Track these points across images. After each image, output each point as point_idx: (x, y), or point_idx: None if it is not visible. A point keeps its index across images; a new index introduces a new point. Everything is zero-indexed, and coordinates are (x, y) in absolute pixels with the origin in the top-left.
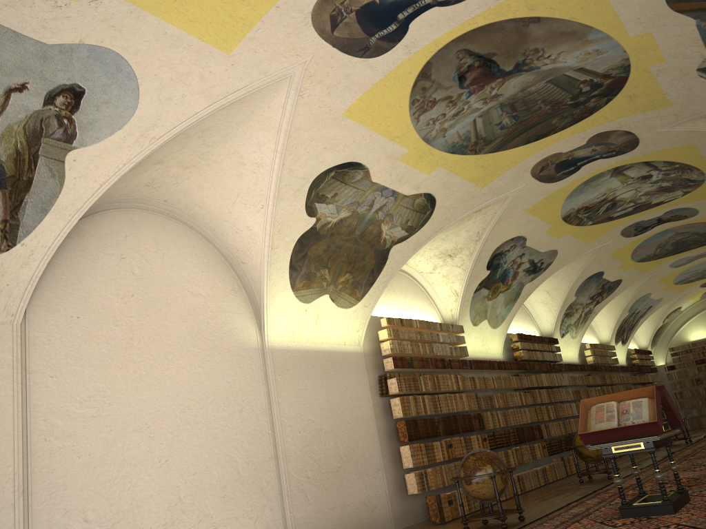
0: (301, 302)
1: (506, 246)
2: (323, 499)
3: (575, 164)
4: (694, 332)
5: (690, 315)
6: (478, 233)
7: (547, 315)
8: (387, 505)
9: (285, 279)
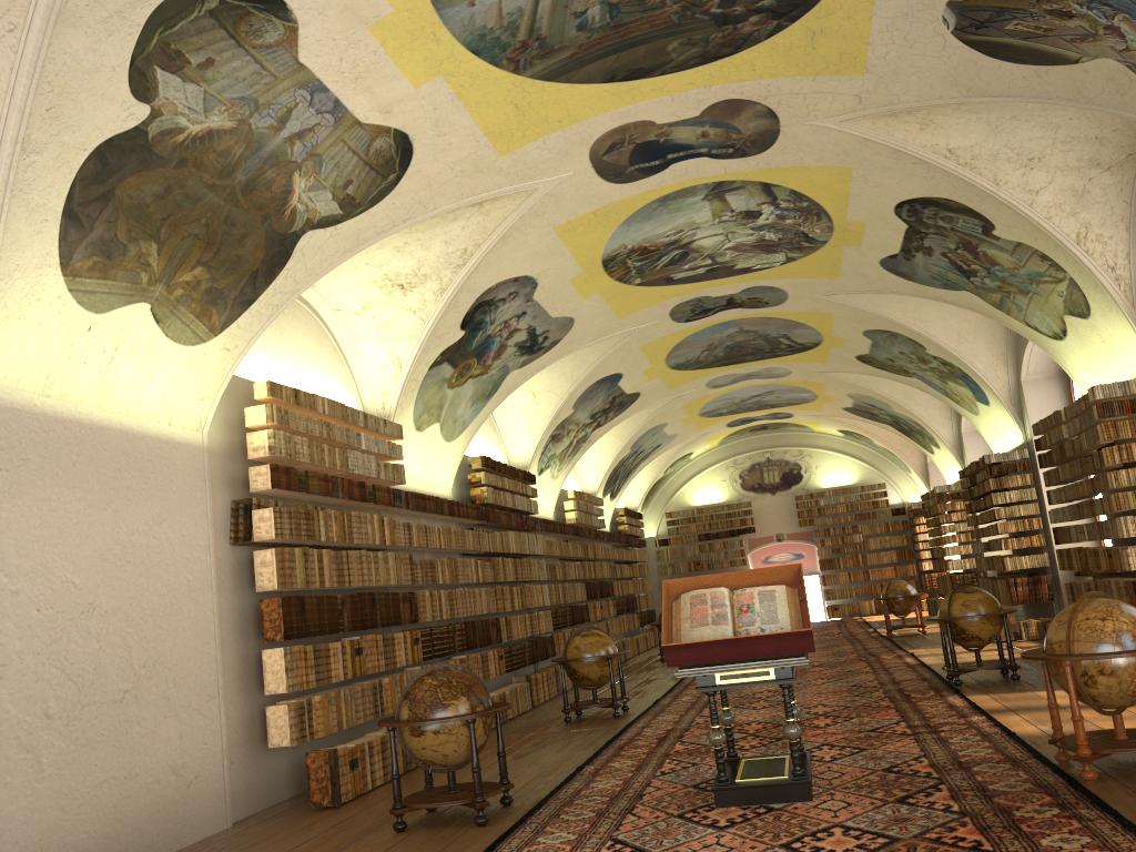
0: (81, 308)
1: (503, 290)
2: (80, 766)
3: (664, 157)
4: (702, 493)
5: (701, 466)
6: (464, 251)
7: (525, 434)
8: (223, 771)
9: (49, 240)
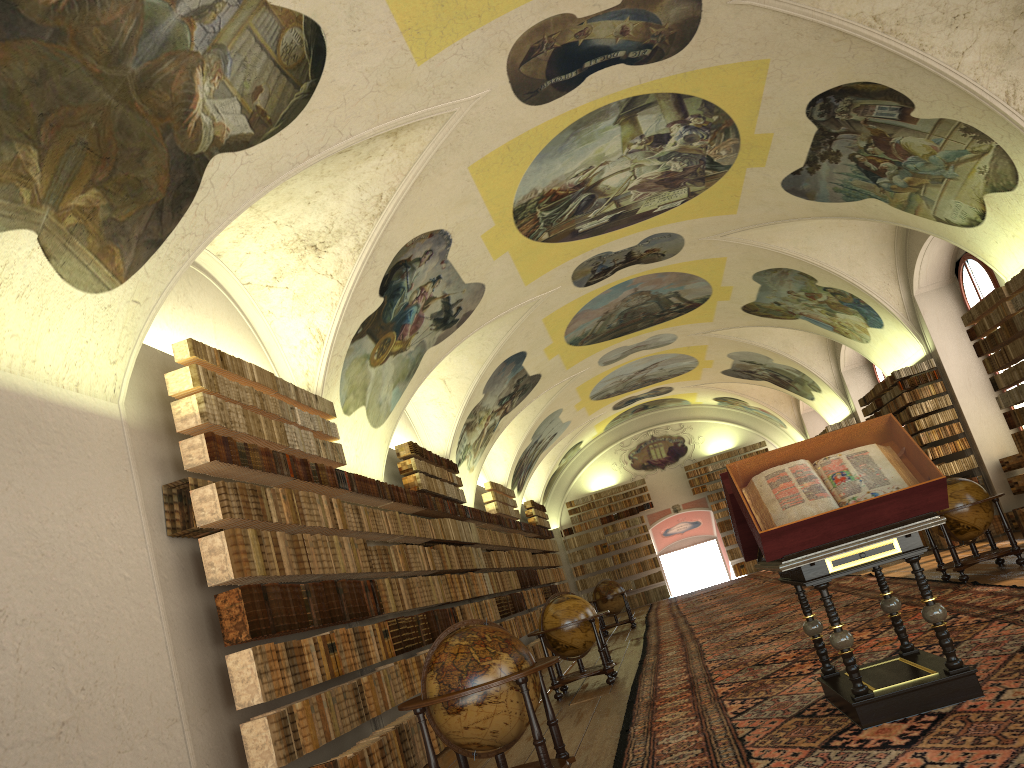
0: None
1: (419, 248)
2: None
3: (581, 65)
4: (597, 478)
5: (591, 454)
6: (379, 198)
7: (440, 425)
8: None
9: None
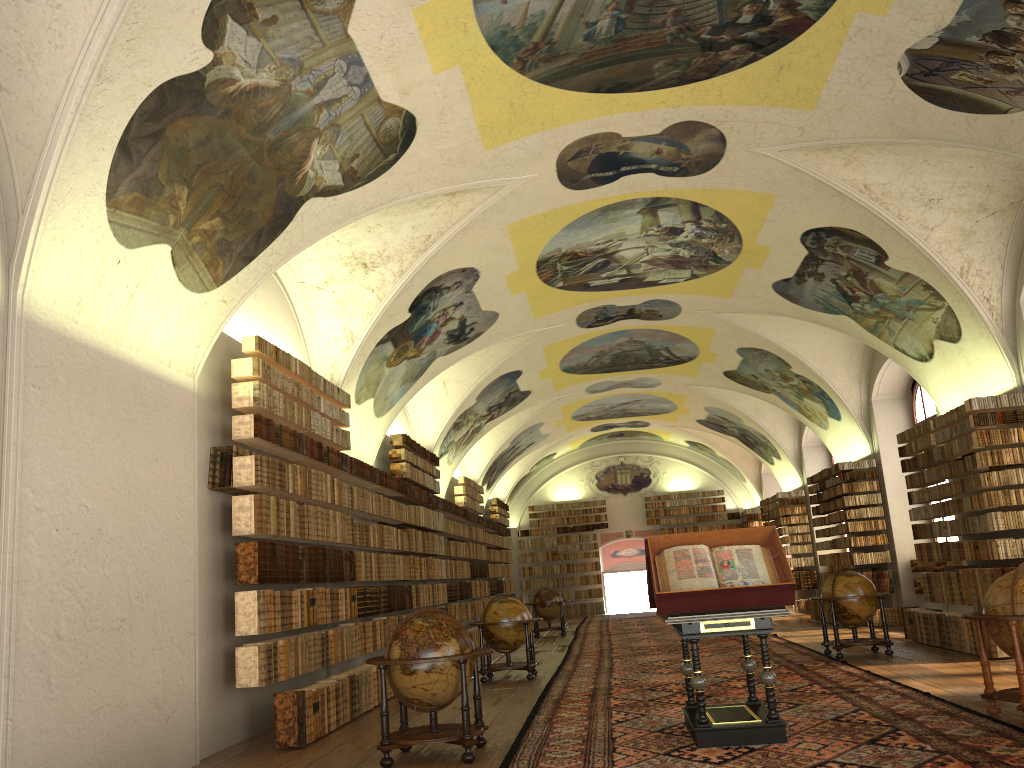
0: (115, 240)
1: (450, 279)
2: (82, 690)
3: (618, 168)
4: (562, 490)
5: (562, 466)
6: (428, 237)
7: (432, 420)
8: (194, 708)
9: (101, 169)
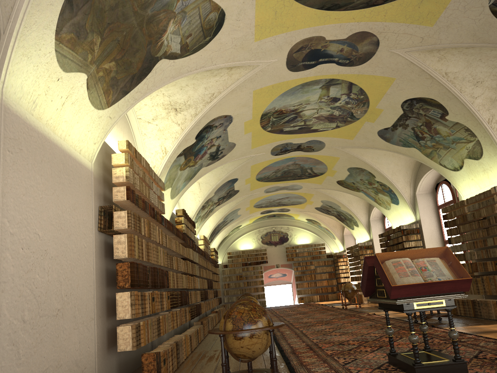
0: (58, 64)
1: (218, 121)
2: (37, 357)
3: (318, 59)
4: (244, 244)
5: (244, 232)
6: (212, 94)
7: (191, 204)
8: (95, 365)
9: (54, 12)
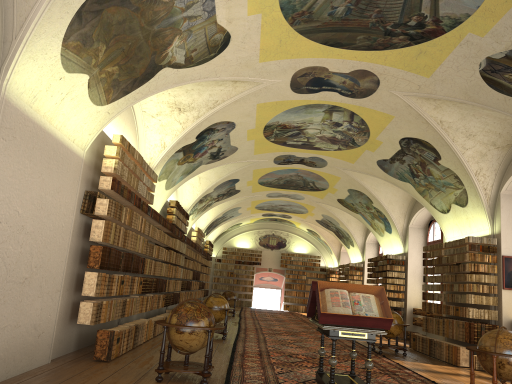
0: (62, 66)
1: (221, 125)
2: None
3: (321, 86)
4: (241, 242)
5: (243, 230)
6: (216, 101)
7: (189, 196)
8: (53, 331)
9: (64, 24)
